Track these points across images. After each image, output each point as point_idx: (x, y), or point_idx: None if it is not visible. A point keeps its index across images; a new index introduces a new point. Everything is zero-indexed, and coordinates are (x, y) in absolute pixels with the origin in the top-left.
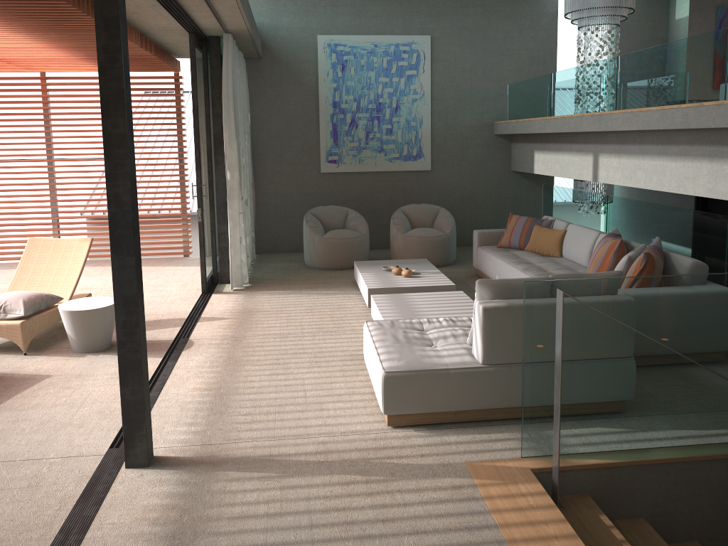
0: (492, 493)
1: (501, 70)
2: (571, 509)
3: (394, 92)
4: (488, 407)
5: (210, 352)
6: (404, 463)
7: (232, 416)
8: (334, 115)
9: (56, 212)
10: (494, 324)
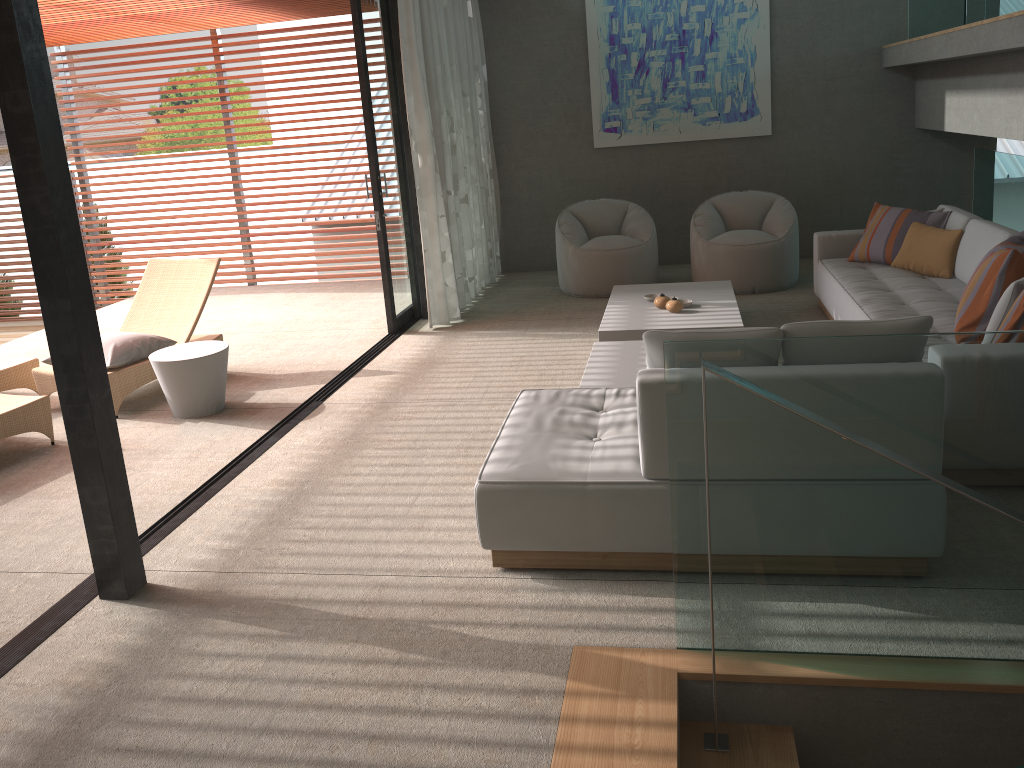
0: (580, 712)
1: None
2: (744, 754)
3: (707, 10)
4: (658, 551)
5: (334, 424)
6: (477, 635)
7: (289, 530)
8: (611, 57)
9: (243, 221)
10: (660, 411)
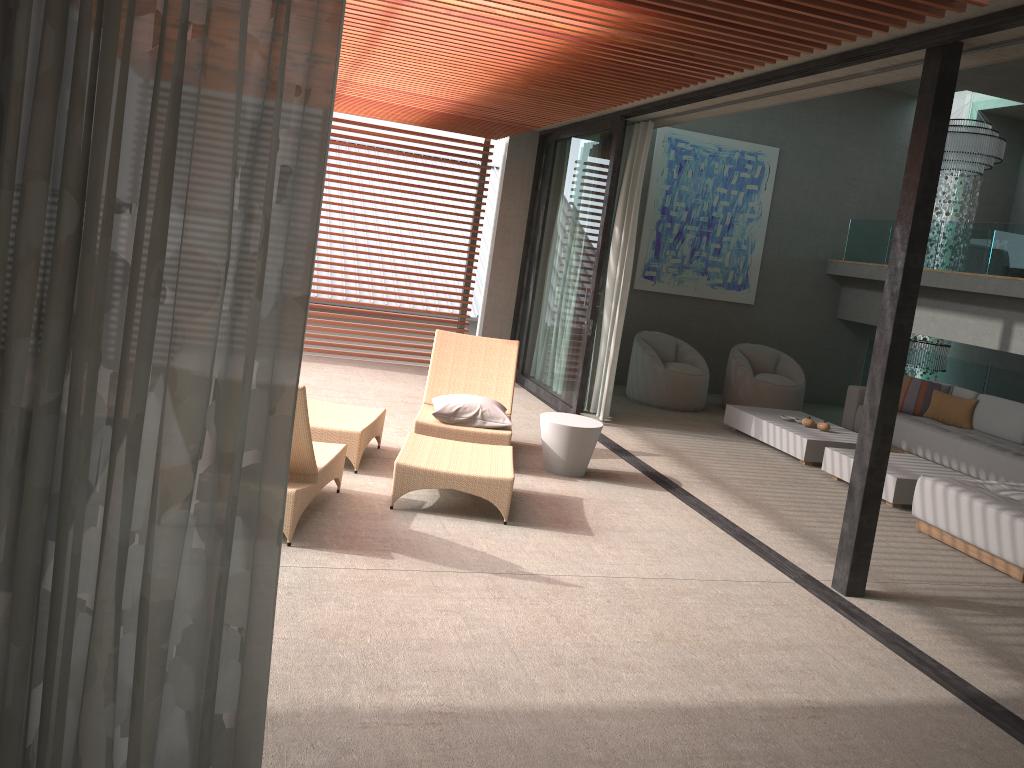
0: None
1: (845, 201)
2: None
3: (730, 206)
4: None
5: (712, 491)
6: None
7: None
8: (660, 223)
9: None
10: None
